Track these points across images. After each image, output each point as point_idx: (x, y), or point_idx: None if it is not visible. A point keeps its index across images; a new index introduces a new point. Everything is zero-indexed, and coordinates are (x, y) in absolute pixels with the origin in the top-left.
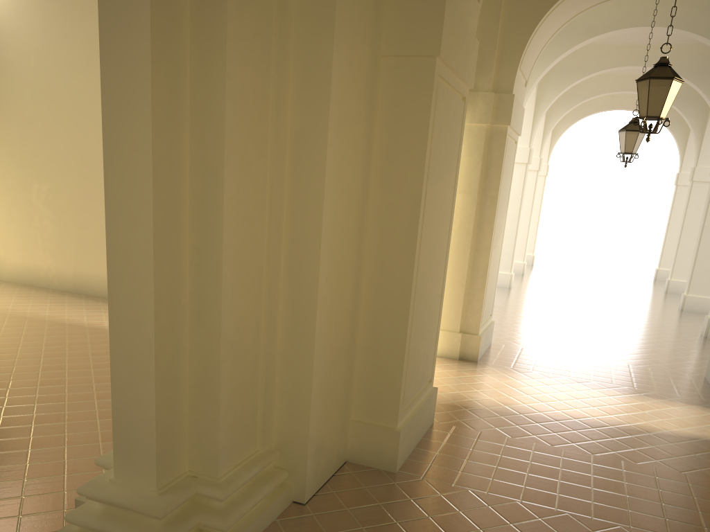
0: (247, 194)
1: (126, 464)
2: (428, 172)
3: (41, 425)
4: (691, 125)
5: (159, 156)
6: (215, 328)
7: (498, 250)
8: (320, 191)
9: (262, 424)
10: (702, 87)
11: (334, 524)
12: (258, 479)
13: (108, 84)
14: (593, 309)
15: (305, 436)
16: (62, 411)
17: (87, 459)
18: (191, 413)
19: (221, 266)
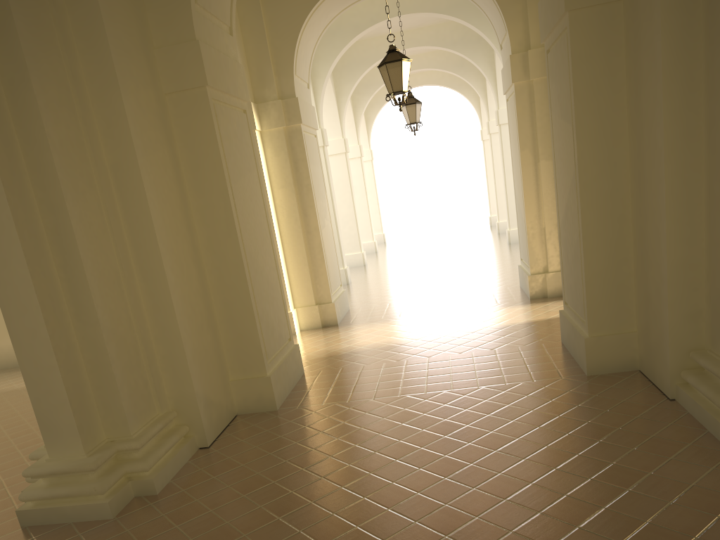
0: (89, 218)
1: (56, 443)
2: (229, 173)
3: None
4: (474, 86)
5: (14, 204)
6: (94, 322)
7: (329, 229)
8: (145, 204)
9: (155, 393)
10: (466, 54)
11: (234, 450)
12: (165, 435)
13: None
14: (436, 262)
15: (192, 393)
16: None
17: (20, 474)
18: (95, 393)
19: (85, 274)
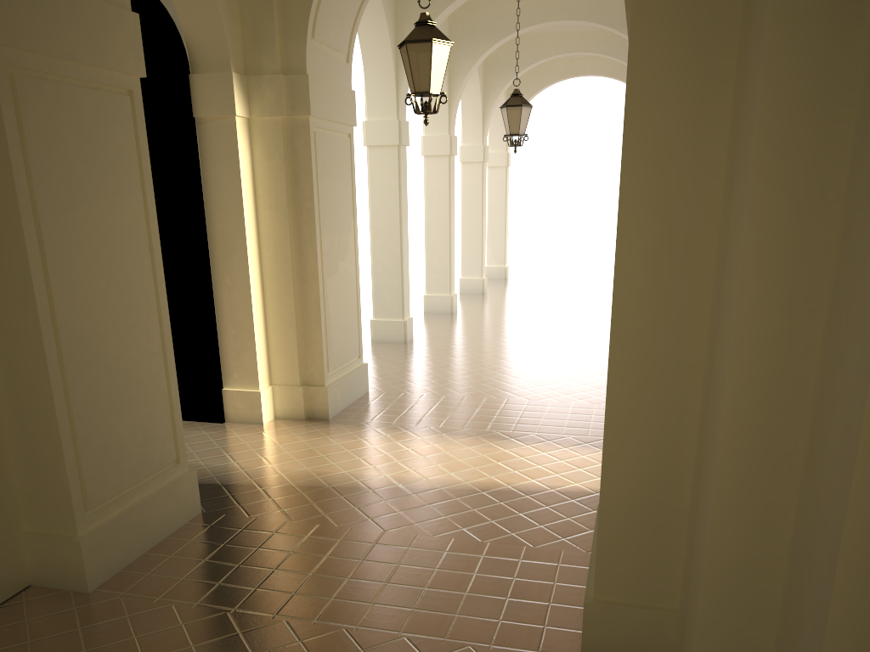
0: None
1: None
2: (36, 199)
3: None
4: None
5: None
6: None
7: (348, 275)
8: None
9: None
10: None
11: None
12: None
13: None
14: (539, 330)
15: None
16: None
17: None
18: None
19: None
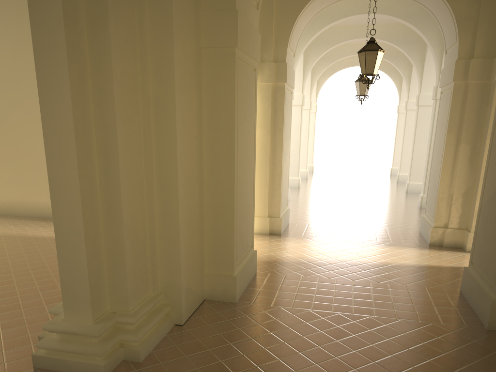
0: (130, 137)
1: (71, 308)
2: (237, 117)
3: (2, 299)
4: (402, 73)
5: (77, 119)
6: (119, 220)
7: (287, 162)
8: (174, 133)
9: (152, 278)
10: (405, 50)
11: (202, 333)
12: (153, 312)
13: (41, 77)
14: (352, 196)
15: (179, 283)
16: (14, 289)
17: (38, 315)
18: (108, 273)
19: (119, 182)
